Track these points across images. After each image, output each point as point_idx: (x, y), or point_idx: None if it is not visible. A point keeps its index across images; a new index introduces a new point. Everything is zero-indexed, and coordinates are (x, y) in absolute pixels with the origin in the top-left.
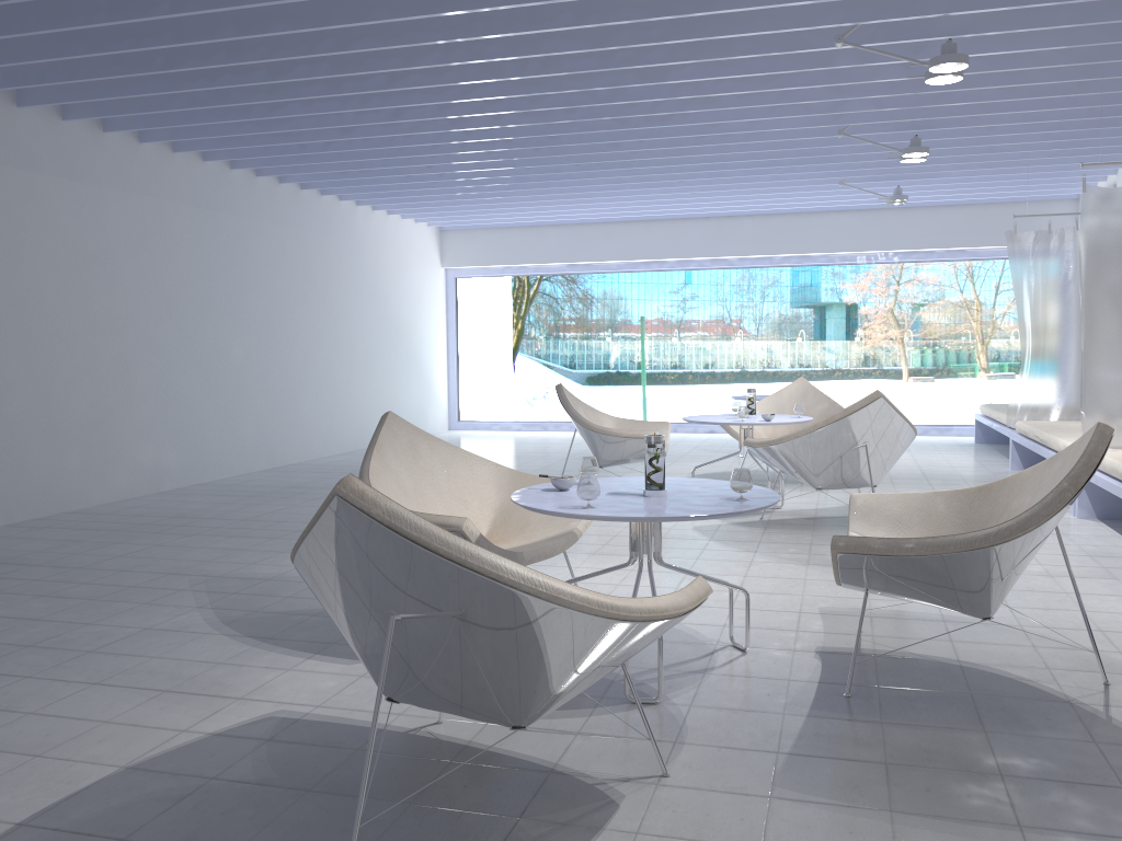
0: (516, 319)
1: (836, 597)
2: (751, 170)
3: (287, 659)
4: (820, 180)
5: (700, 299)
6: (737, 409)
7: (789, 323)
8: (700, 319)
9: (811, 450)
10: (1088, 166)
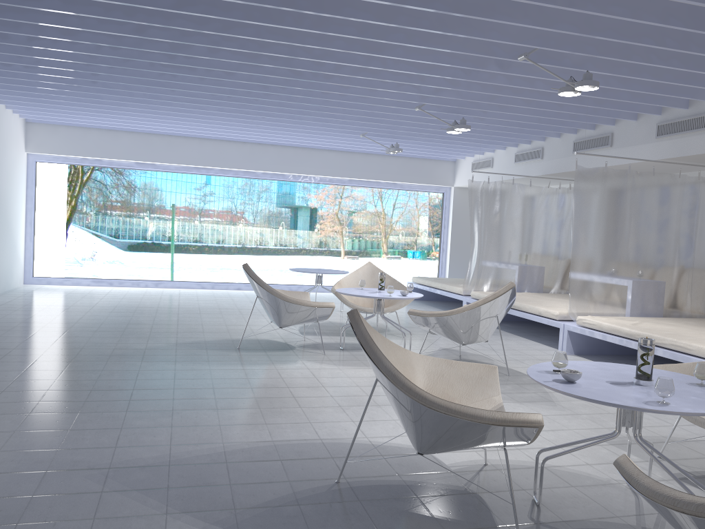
0: (71, 197)
1: (589, 429)
2: (319, 118)
3: None
4: (347, 131)
5: (216, 196)
6: (364, 285)
7: (275, 217)
8: (216, 209)
9: (469, 320)
10: (487, 146)
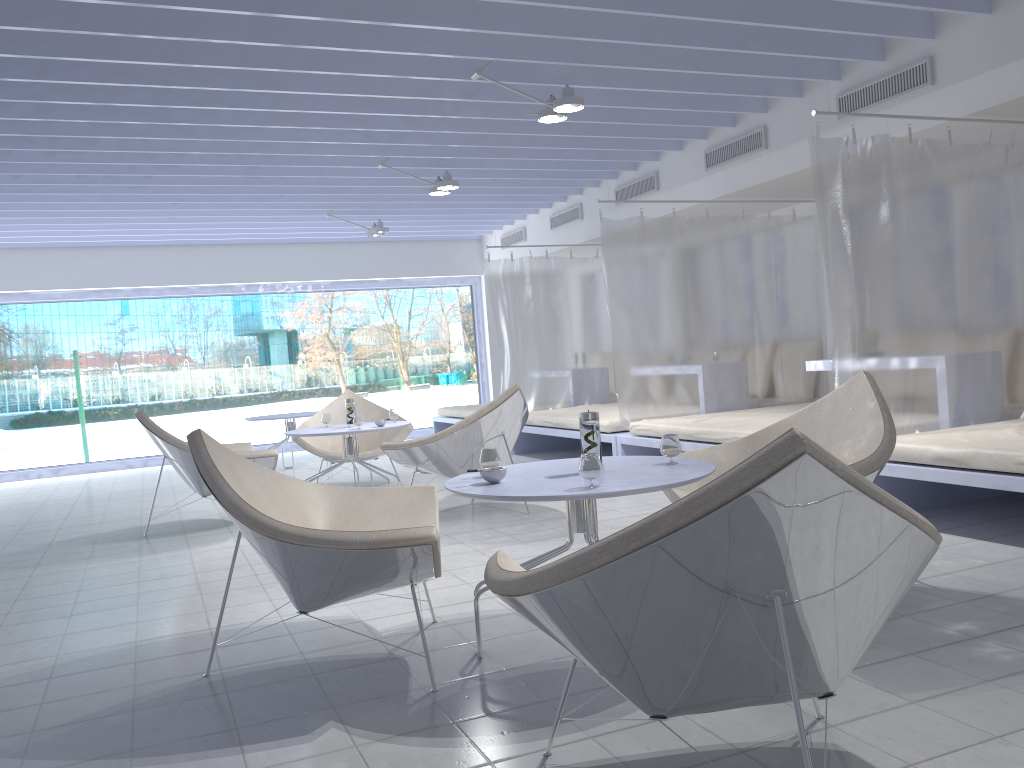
0: None
1: None
2: (255, 196)
3: (218, 763)
4: (306, 211)
5: (141, 330)
6: (329, 420)
7: (235, 350)
8: (142, 350)
9: (463, 444)
10: (513, 212)
